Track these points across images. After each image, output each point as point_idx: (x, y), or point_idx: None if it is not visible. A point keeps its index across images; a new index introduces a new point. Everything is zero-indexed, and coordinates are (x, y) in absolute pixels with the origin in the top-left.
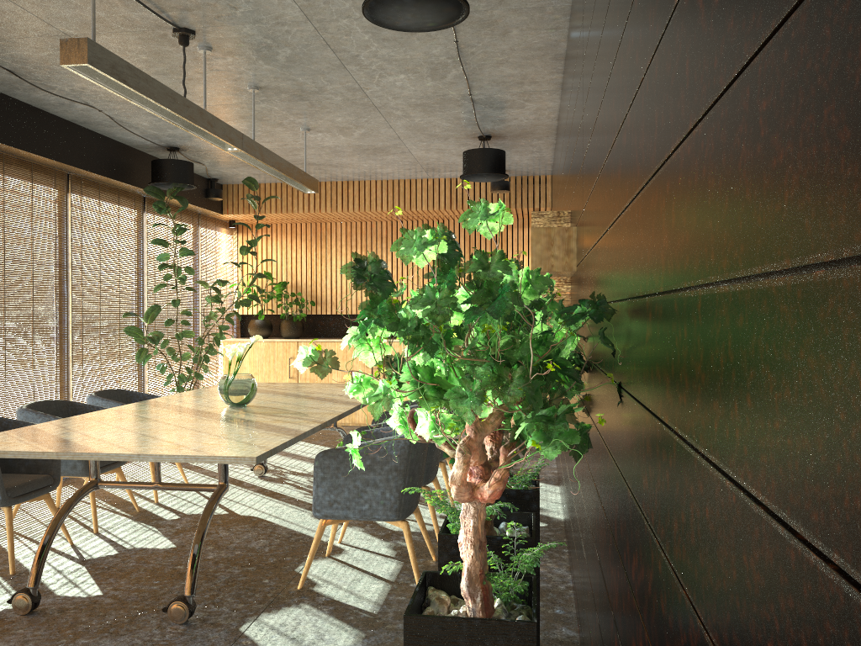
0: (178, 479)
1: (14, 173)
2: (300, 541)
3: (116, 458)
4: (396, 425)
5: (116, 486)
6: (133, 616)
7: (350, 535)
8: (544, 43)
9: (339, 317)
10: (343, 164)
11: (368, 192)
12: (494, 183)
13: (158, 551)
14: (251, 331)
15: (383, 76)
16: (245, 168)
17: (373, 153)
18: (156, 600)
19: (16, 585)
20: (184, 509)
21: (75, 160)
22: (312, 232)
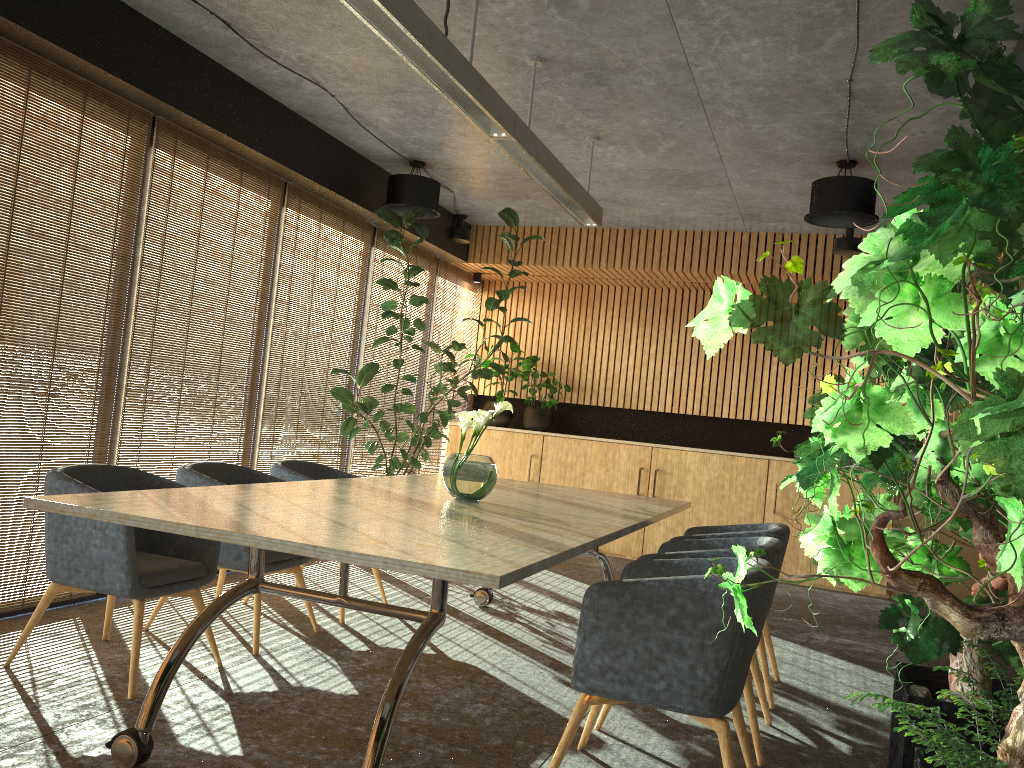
0: (374, 594)
1: (220, 170)
2: (537, 716)
3: (280, 548)
4: (813, 547)
5: (283, 592)
6: None
7: (612, 719)
8: None
9: (599, 410)
10: (632, 201)
11: (658, 245)
12: (841, 241)
13: (333, 697)
14: None
15: (727, 40)
16: (502, 201)
17: (678, 184)
18: None
19: (130, 718)
20: (377, 638)
21: (295, 162)
22: (576, 296)
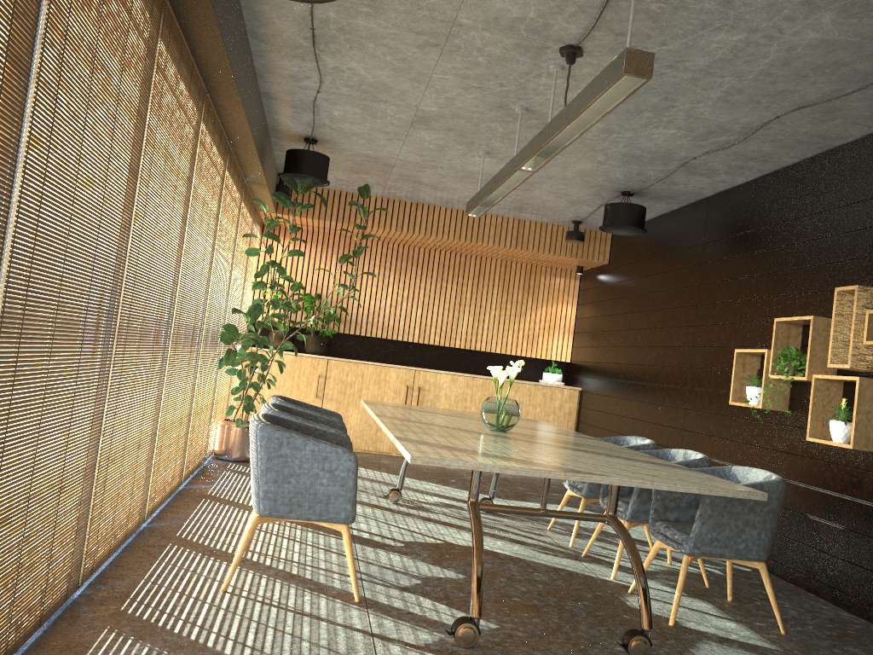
0: None
1: (215, 139)
2: (574, 576)
3: (628, 484)
4: None
5: (498, 510)
6: (579, 651)
7: (606, 572)
8: (838, 134)
9: (358, 338)
10: (447, 188)
11: (437, 218)
12: (573, 233)
13: (458, 581)
14: (274, 342)
15: (657, 127)
16: (340, 172)
17: None
18: (566, 634)
19: (389, 615)
20: (390, 535)
21: (255, 135)
22: (345, 246)
